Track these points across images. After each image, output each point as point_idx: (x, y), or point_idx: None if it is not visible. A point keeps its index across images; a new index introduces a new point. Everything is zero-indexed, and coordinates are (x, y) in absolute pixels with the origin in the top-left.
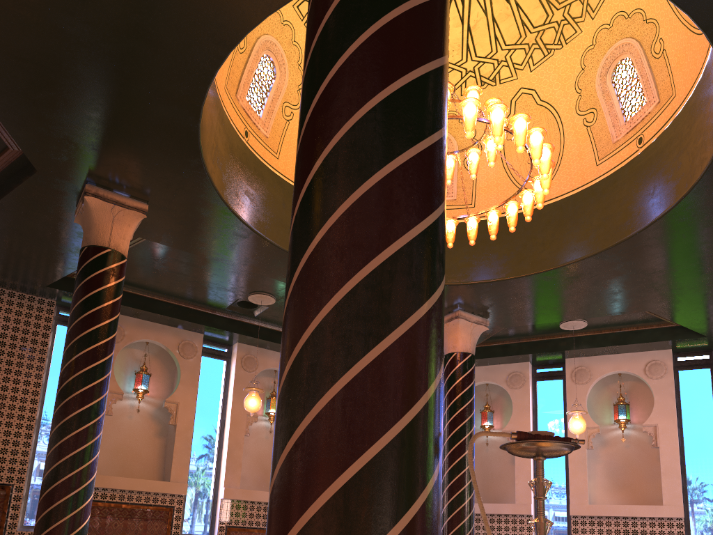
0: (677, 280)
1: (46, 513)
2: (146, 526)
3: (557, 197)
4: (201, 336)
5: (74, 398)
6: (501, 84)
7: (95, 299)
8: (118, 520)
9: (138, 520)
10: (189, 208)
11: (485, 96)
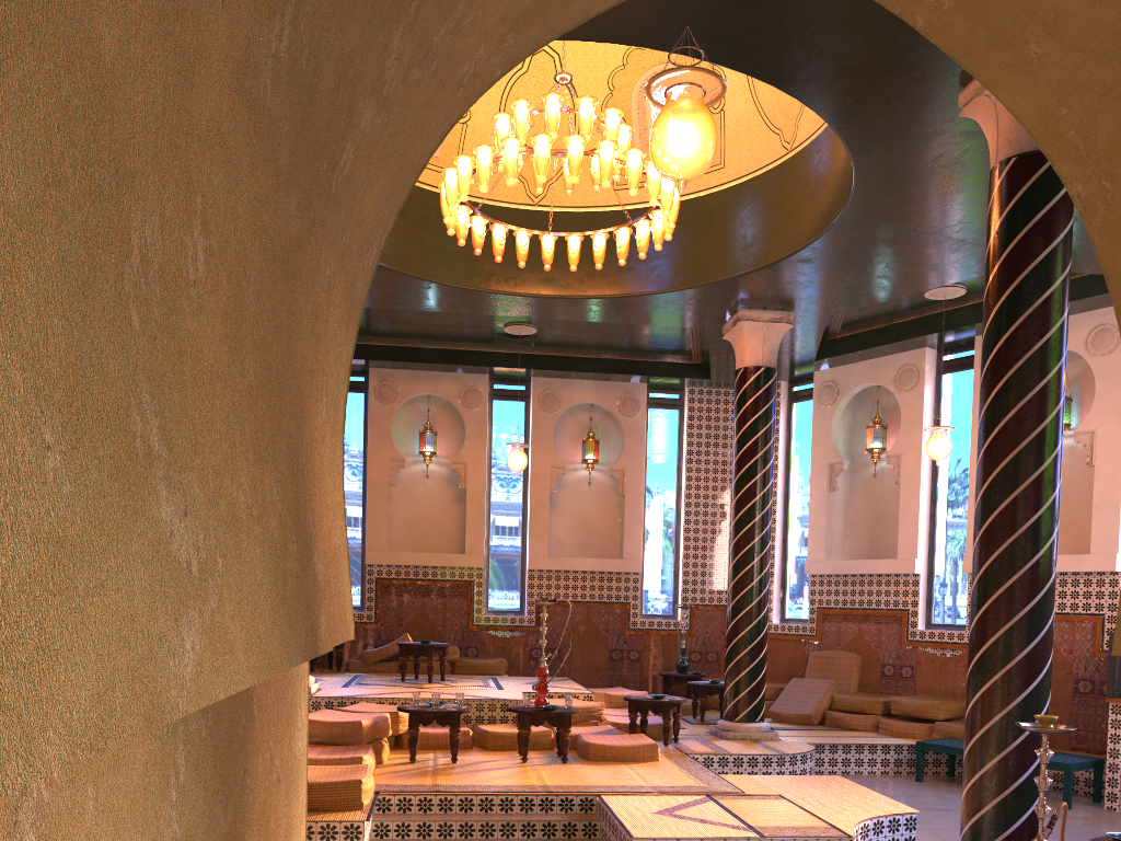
0: None
1: None
2: (445, 603)
3: (806, 140)
4: (486, 378)
5: None
6: None
7: None
8: (415, 597)
9: (436, 596)
10: None
11: None
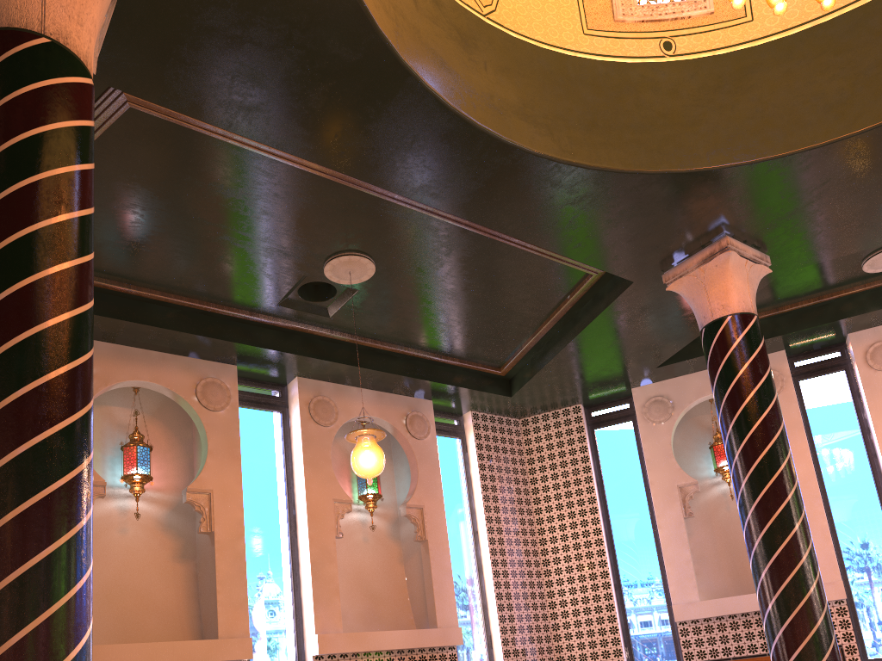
0: None
1: None
2: None
3: None
4: (233, 370)
5: None
6: None
7: (25, 158)
8: None
9: None
10: None
11: None
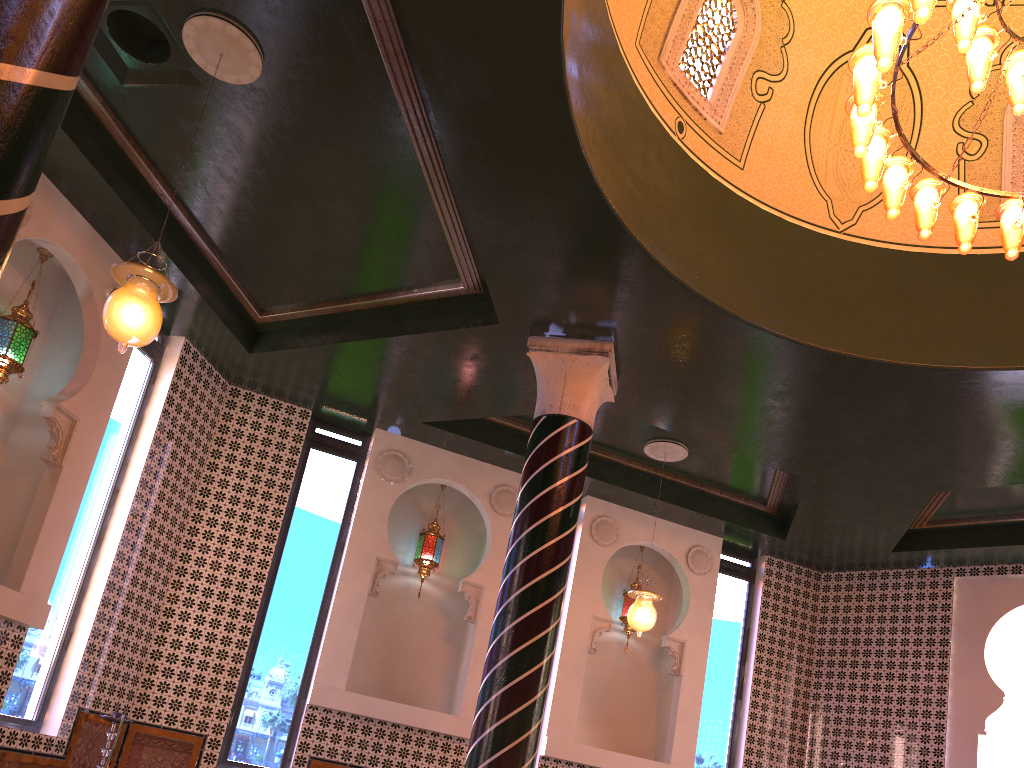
0: (917, 457)
1: None
2: None
3: (876, 241)
4: None
5: None
6: None
7: None
8: None
9: None
10: None
11: None
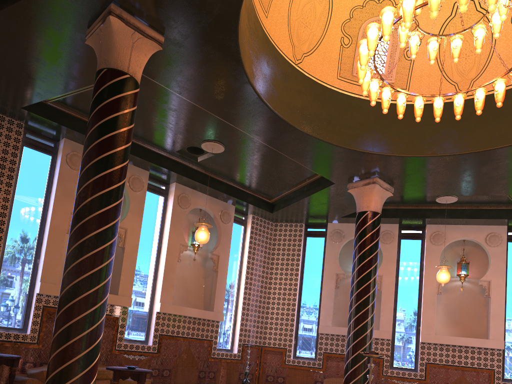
0: None
1: (67, 325)
2: None
3: None
4: (147, 173)
5: (94, 217)
6: None
7: (115, 123)
8: None
9: None
10: (201, 48)
11: None
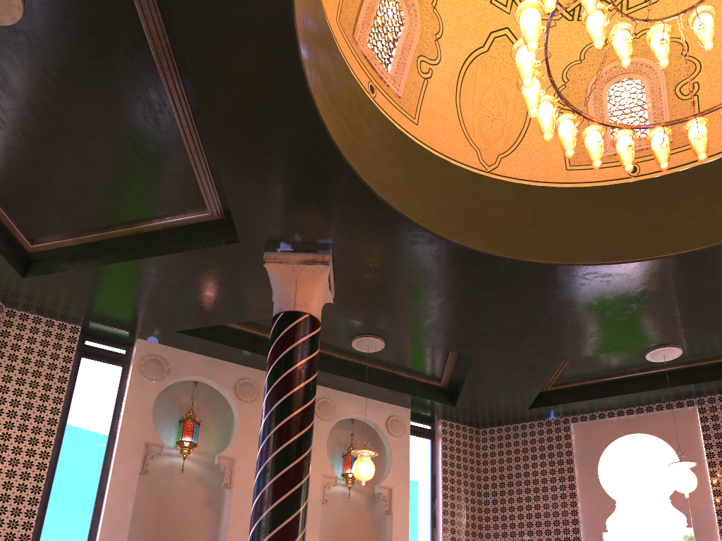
0: (550, 335)
1: None
2: None
3: (513, 178)
4: None
5: None
6: (491, 5)
7: None
8: None
9: None
10: None
11: (469, 2)
